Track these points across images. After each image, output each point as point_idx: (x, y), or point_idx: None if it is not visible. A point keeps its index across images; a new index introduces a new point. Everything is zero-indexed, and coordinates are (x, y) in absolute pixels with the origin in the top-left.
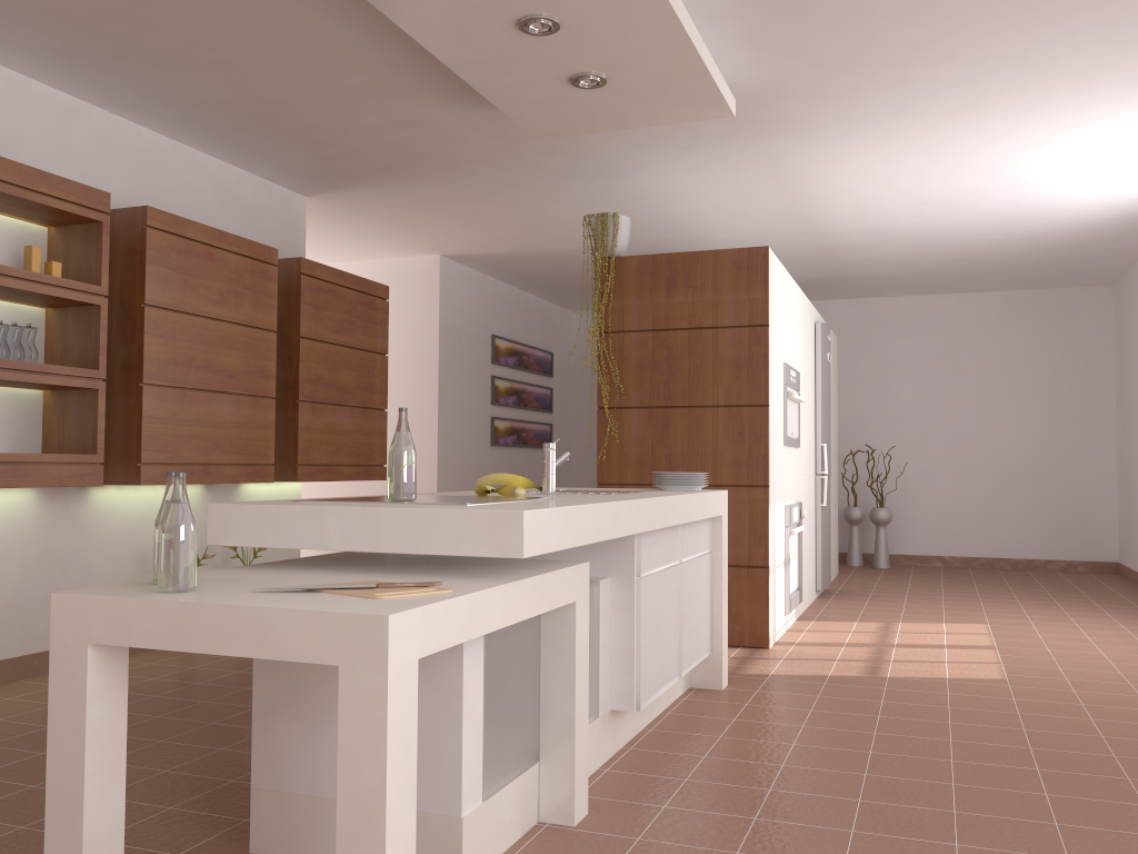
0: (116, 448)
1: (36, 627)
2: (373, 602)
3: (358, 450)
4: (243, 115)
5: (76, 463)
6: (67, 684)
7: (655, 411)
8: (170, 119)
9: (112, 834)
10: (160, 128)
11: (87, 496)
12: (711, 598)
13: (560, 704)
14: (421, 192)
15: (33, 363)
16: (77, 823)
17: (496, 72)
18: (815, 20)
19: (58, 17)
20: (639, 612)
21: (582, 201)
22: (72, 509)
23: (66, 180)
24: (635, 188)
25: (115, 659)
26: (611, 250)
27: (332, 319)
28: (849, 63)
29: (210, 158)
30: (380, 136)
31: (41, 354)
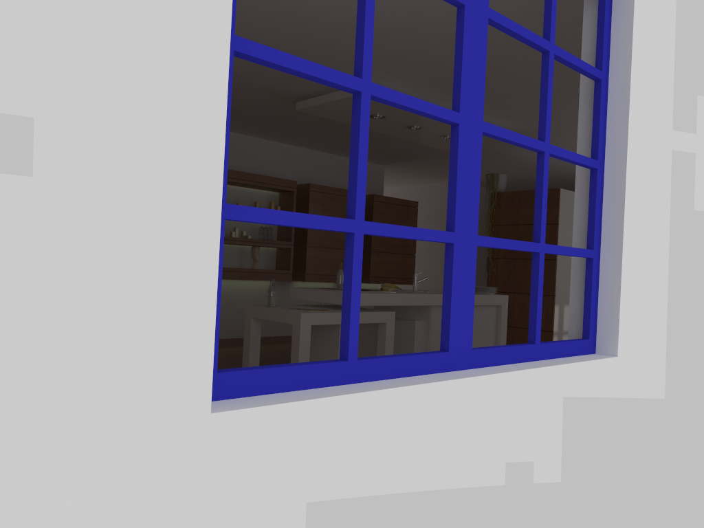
0: (298, 268)
1: (272, 328)
2: (305, 311)
3: (399, 272)
4: (345, 146)
5: (283, 273)
6: (247, 326)
7: (510, 260)
8: (322, 148)
9: (256, 363)
10: (320, 150)
11: (291, 284)
12: (495, 337)
13: (381, 353)
14: (428, 162)
15: (270, 240)
16: (248, 358)
17: (413, 137)
18: (526, 112)
19: (277, 129)
20: (430, 332)
21: (500, 162)
22: (286, 289)
23: (281, 179)
24: (519, 157)
25: (257, 322)
26: (495, 189)
27: (388, 218)
28: (559, 120)
29: (341, 157)
30: (397, 148)
31: (276, 235)
